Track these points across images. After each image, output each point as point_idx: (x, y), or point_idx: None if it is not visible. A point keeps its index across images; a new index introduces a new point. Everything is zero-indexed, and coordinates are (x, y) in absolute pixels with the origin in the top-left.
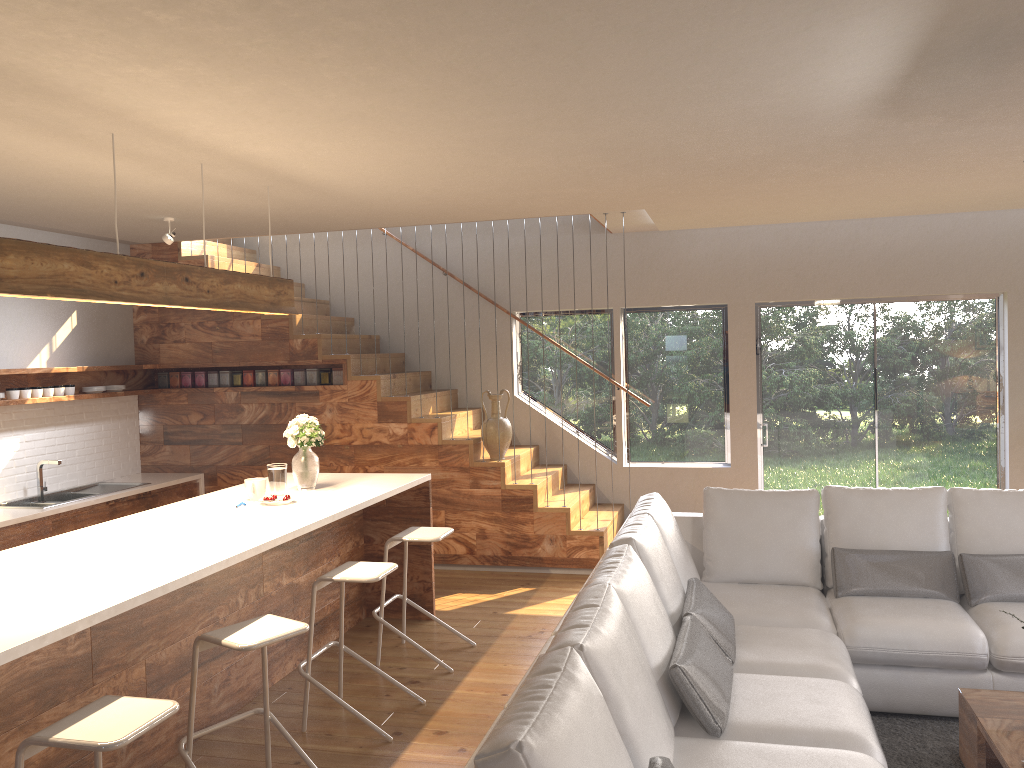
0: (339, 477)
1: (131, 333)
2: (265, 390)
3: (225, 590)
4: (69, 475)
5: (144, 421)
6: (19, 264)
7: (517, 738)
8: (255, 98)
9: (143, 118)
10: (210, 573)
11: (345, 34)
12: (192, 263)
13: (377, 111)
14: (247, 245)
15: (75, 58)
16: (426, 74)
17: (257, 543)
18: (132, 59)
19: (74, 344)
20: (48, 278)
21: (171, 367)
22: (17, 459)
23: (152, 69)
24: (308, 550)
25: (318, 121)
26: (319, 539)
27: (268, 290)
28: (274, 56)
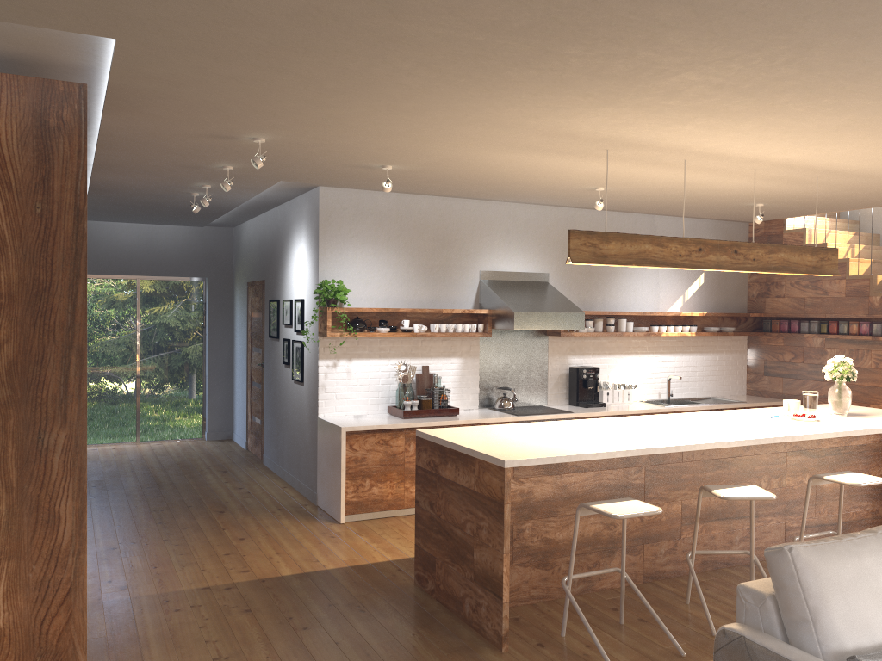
0: (878, 411)
1: (745, 289)
2: (845, 338)
3: (749, 473)
4: (690, 389)
5: (750, 356)
6: (617, 247)
7: (791, 544)
8: (759, 129)
9: (697, 149)
10: (713, 447)
11: (788, 88)
12: (793, 235)
13: (858, 122)
14: (851, 217)
15: (639, 128)
16: (873, 95)
17: (757, 437)
18: (669, 123)
19: (700, 296)
20: (634, 254)
21: (772, 316)
22: (655, 373)
23: (683, 125)
24: (834, 463)
25: (817, 134)
26: (847, 457)
27: (810, 257)
28: (752, 106)
